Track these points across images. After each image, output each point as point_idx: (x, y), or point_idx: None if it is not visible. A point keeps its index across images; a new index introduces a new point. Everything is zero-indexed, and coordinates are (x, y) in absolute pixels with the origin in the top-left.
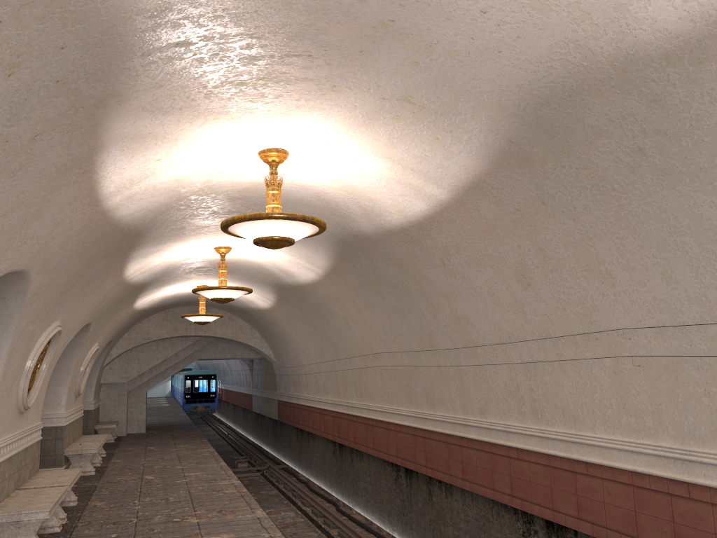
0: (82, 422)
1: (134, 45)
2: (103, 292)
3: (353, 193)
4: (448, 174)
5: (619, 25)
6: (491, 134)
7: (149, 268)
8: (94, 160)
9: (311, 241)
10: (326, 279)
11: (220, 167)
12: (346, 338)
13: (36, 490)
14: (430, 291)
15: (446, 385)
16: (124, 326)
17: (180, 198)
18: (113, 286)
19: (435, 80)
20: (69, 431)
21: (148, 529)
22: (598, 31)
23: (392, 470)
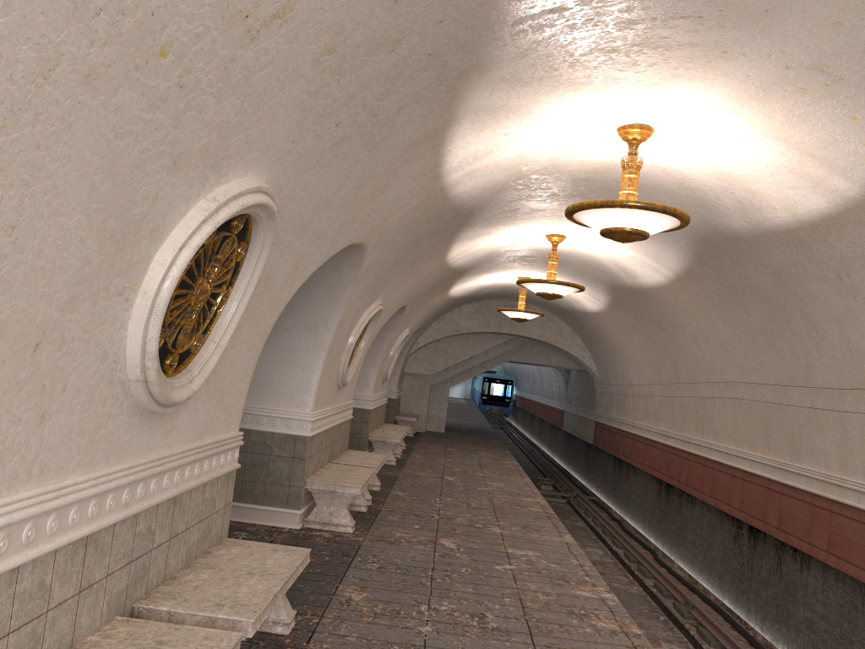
0: (385, 409)
1: (507, 14)
2: (424, 274)
3: (728, 182)
4: (863, 165)
5: None
6: None
7: (472, 252)
8: (444, 134)
9: (663, 236)
10: (676, 284)
11: (570, 144)
12: (691, 359)
13: (346, 467)
14: (815, 313)
15: (820, 433)
16: (435, 313)
17: (520, 177)
18: (434, 268)
19: (862, 45)
20: (374, 416)
21: (450, 529)
22: None
23: (731, 525)
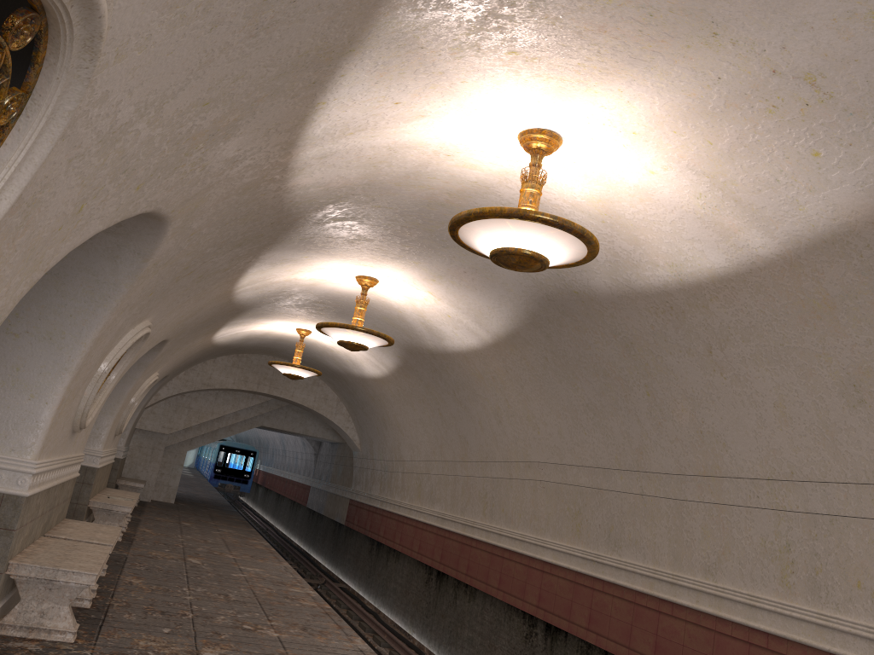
0: (110, 470)
1: None
2: (204, 300)
3: (613, 227)
4: (796, 216)
5: None
6: None
7: (264, 285)
8: (337, 66)
9: (499, 291)
10: (491, 350)
11: (454, 145)
12: (487, 435)
13: (69, 543)
14: (666, 389)
15: (649, 523)
16: (188, 360)
17: (372, 183)
18: (217, 296)
19: None
20: (99, 477)
21: (212, 633)
22: None
23: (522, 623)
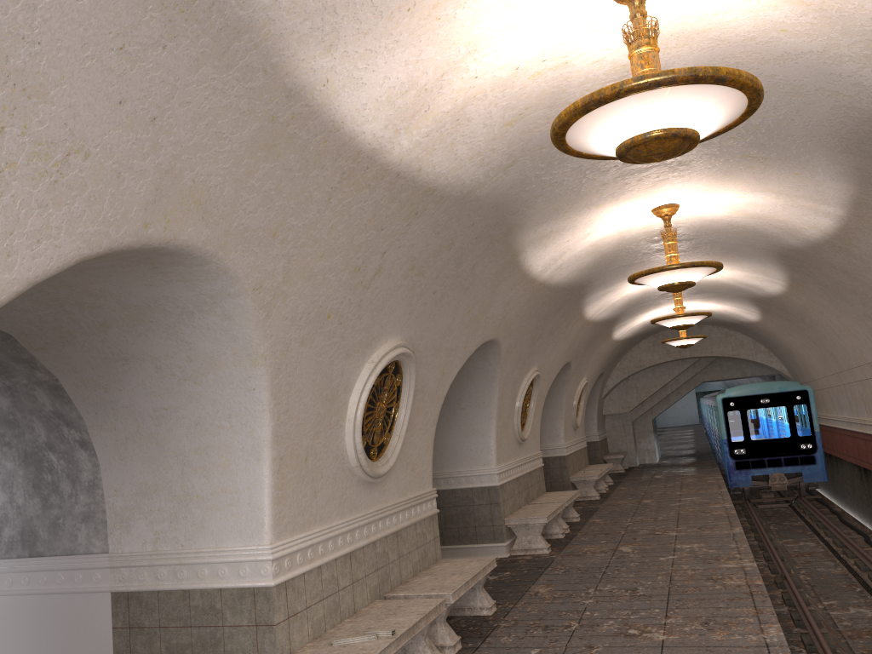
0: (586, 452)
1: (514, 202)
2: (571, 335)
3: (761, 218)
4: (829, 196)
5: (866, 93)
6: (837, 166)
7: (609, 306)
8: (517, 260)
9: (754, 258)
10: (792, 290)
11: (625, 227)
12: (840, 348)
13: (540, 504)
14: None
15: None
16: (612, 356)
17: (604, 254)
18: (579, 328)
19: (758, 142)
20: (572, 460)
21: (631, 539)
22: (855, 98)
23: None
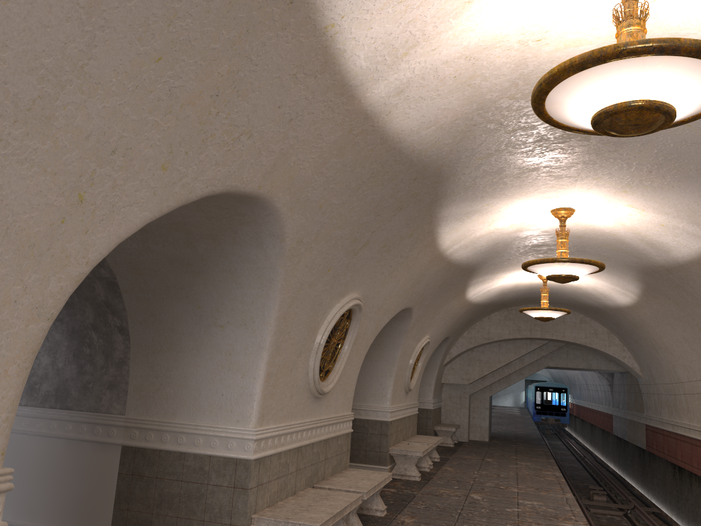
0: (416, 420)
1: None
2: (417, 267)
3: None
4: None
5: None
6: None
7: (471, 241)
8: None
9: (698, 180)
10: None
11: (535, 24)
12: None
13: (326, 492)
14: None
15: None
16: (461, 321)
17: (483, 105)
18: (428, 261)
19: None
20: (397, 427)
21: None
22: None
23: None
